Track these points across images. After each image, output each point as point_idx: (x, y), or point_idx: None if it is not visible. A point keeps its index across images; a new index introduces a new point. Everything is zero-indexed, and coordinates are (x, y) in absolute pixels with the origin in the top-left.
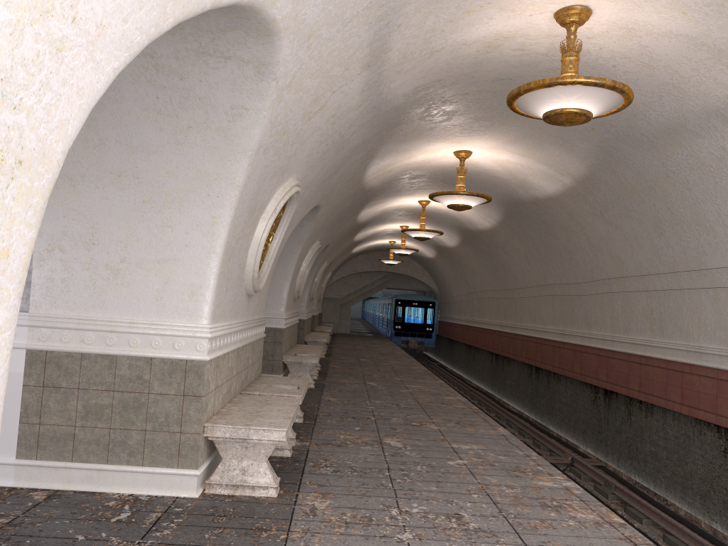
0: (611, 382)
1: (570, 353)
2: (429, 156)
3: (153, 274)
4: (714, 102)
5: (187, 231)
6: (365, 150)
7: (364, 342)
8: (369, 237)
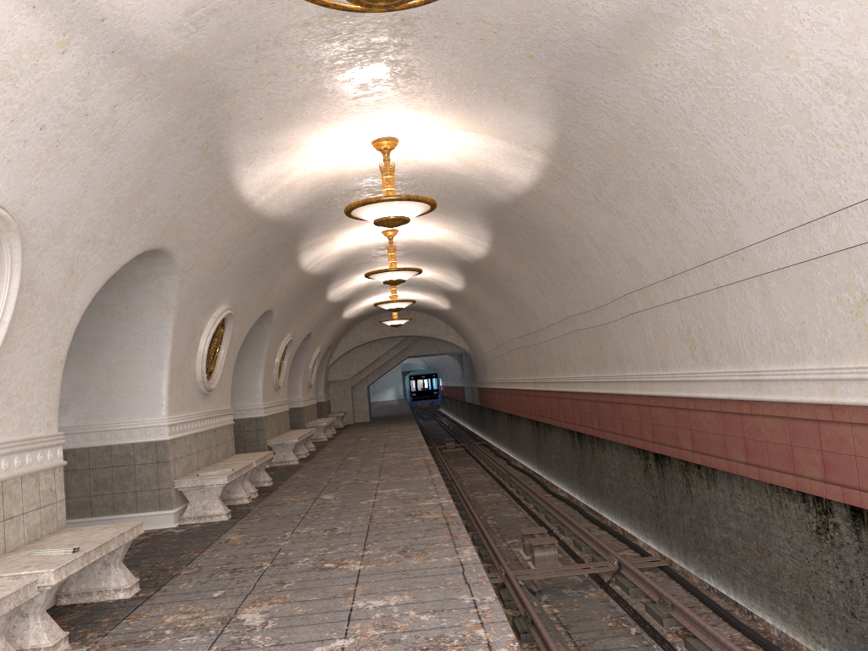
0: (658, 441)
1: (608, 408)
2: (341, 156)
3: None
4: None
5: None
6: (190, 147)
7: (378, 431)
8: (355, 295)
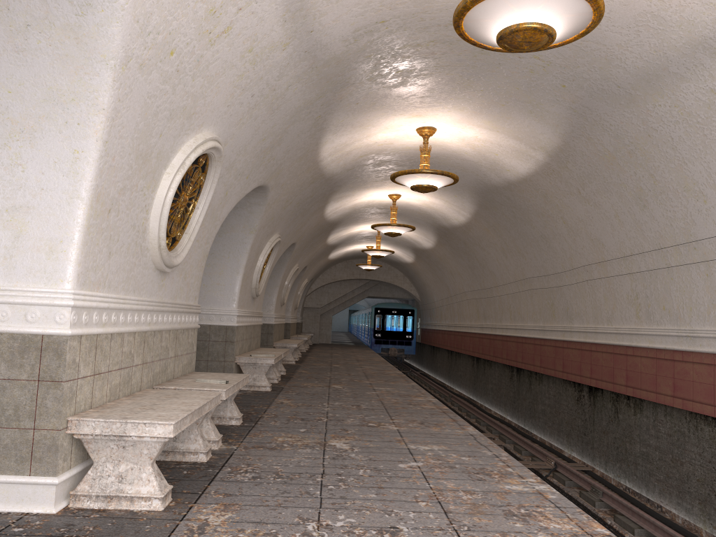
0: (595, 377)
1: (551, 350)
2: (391, 135)
3: (1, 226)
4: (700, 31)
5: (43, 170)
6: (310, 117)
7: (343, 350)
8: (344, 241)
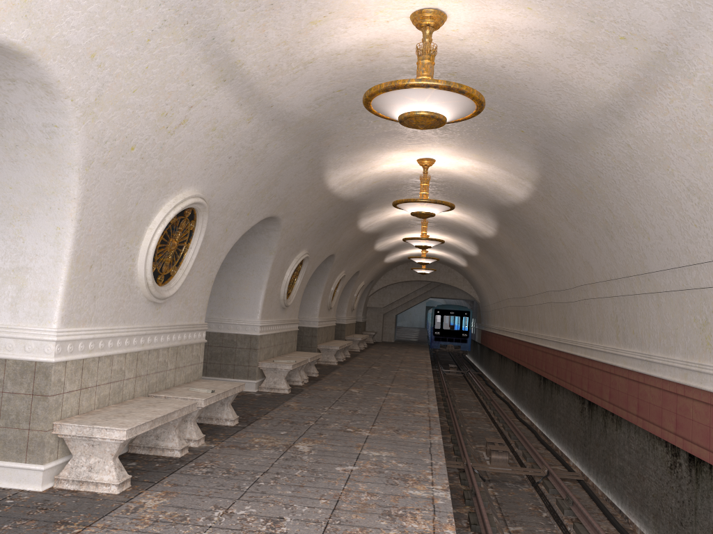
0: (590, 392)
1: (564, 362)
2: (395, 165)
3: (9, 281)
4: (602, 98)
5: (36, 241)
6: (302, 161)
7: (398, 350)
8: (395, 247)
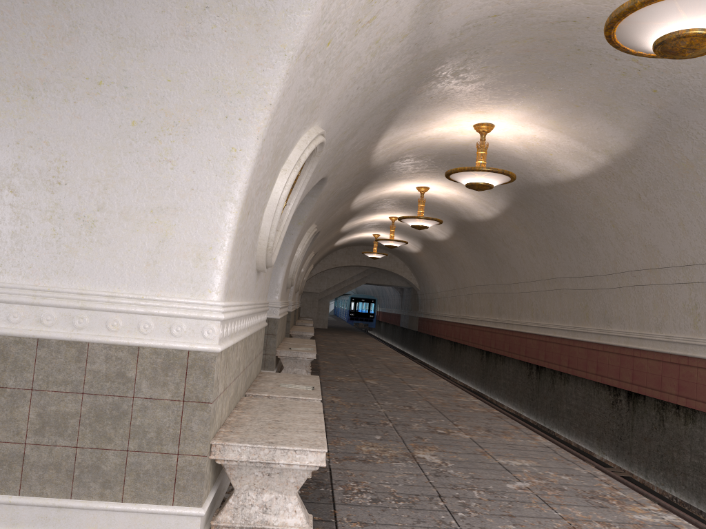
0: (638, 384)
1: (583, 352)
2: (446, 130)
3: (144, 228)
4: None
5: (194, 168)
6: (387, 110)
7: (345, 337)
8: (354, 229)
